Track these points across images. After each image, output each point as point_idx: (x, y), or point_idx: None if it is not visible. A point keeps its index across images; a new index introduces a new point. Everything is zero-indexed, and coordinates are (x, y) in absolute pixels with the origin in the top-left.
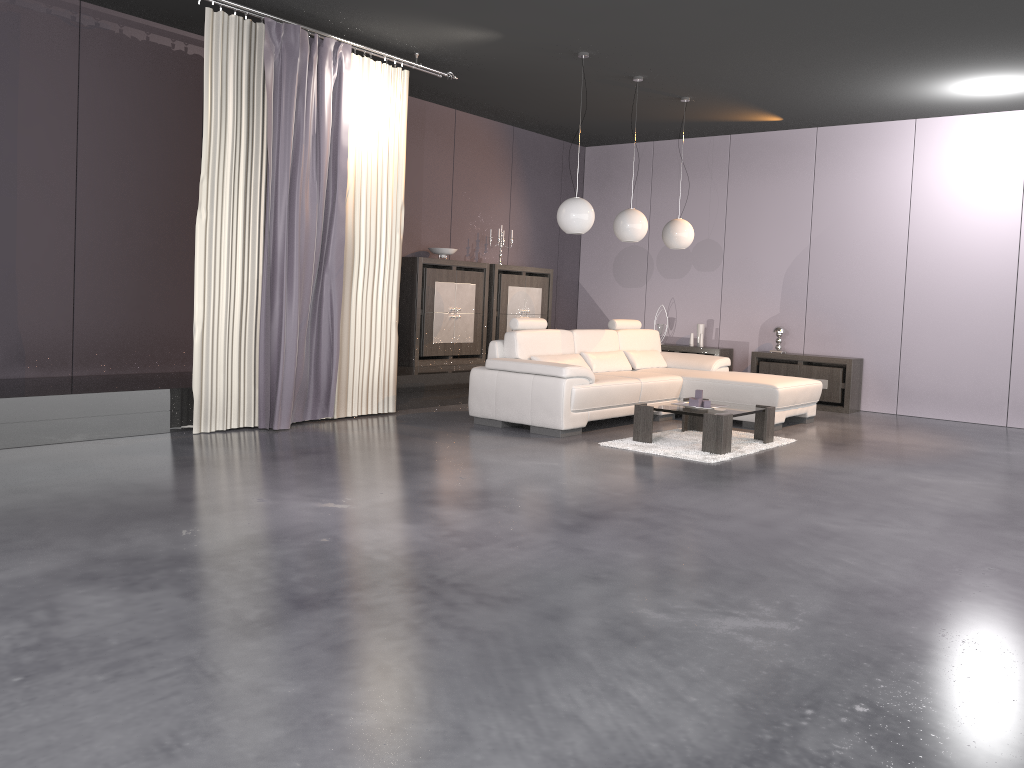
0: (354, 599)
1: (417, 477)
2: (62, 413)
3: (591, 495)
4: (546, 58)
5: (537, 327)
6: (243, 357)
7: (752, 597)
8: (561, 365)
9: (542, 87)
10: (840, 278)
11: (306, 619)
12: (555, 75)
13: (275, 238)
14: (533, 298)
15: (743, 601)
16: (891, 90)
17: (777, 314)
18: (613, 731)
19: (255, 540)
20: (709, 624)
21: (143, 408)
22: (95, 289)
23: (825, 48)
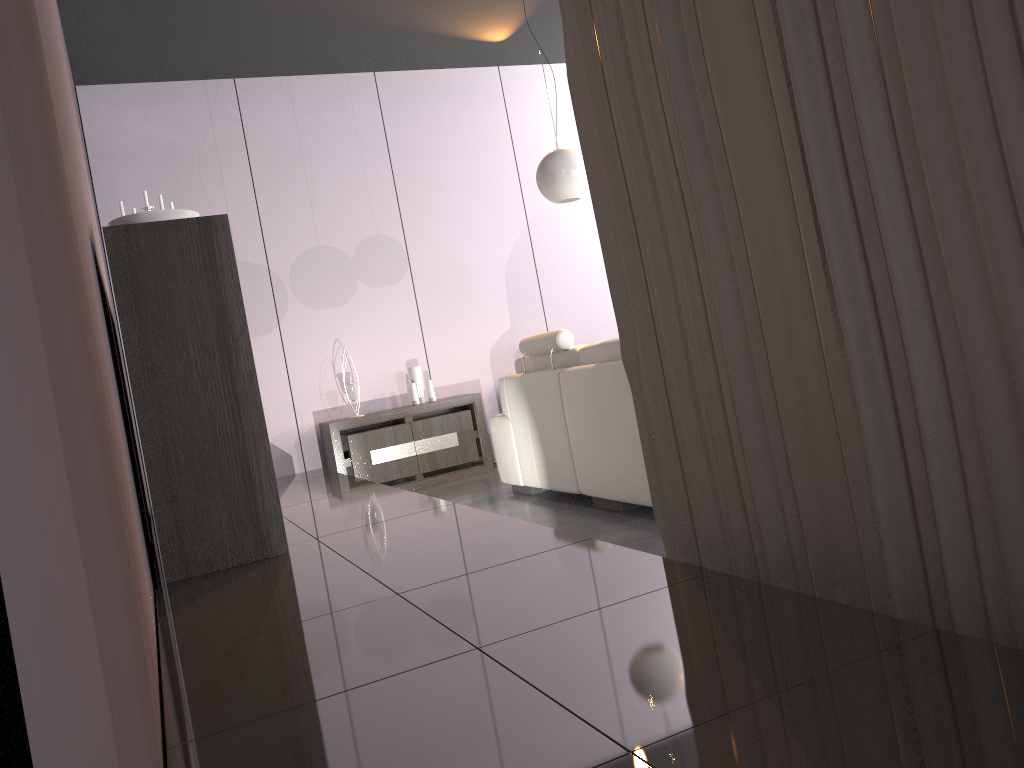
0: None
1: None
2: None
3: None
4: None
5: None
6: None
7: None
8: None
9: None
10: (576, 264)
11: None
12: None
13: None
14: None
15: None
16: None
17: (509, 329)
18: None
19: None
20: None
21: None
22: None
23: None
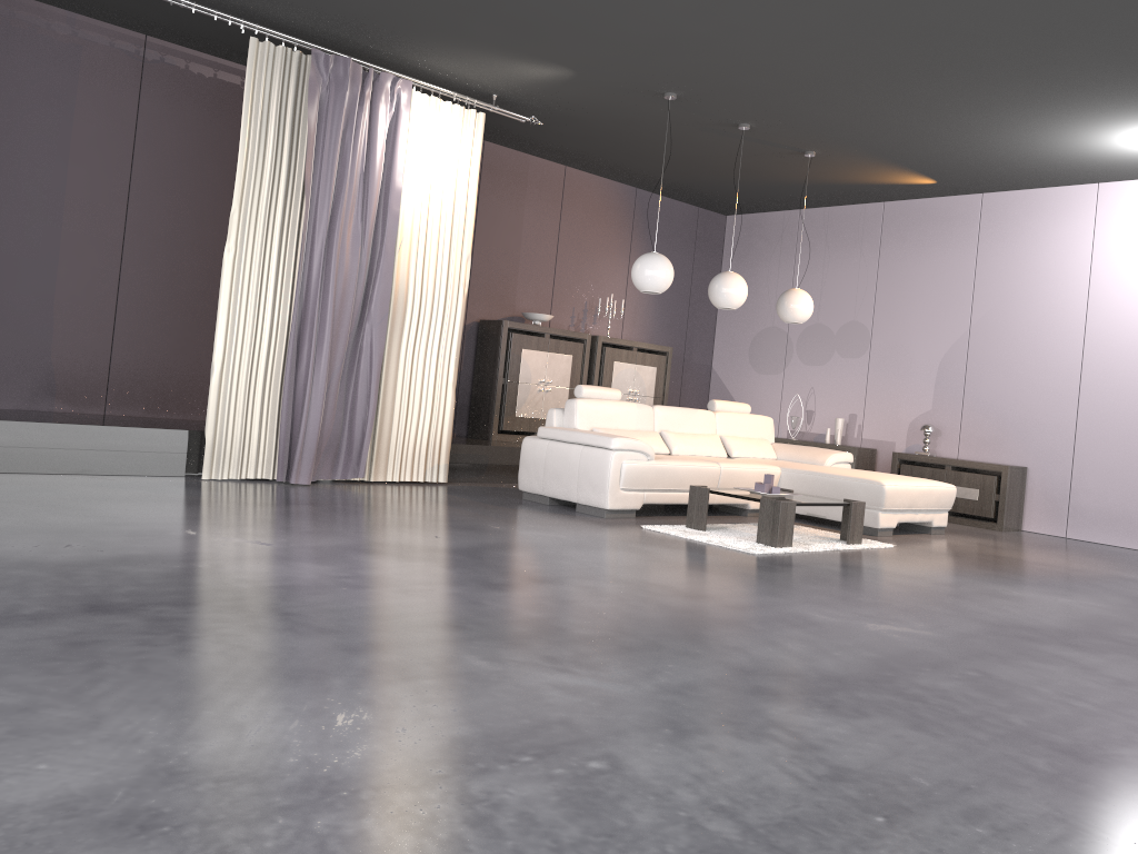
0: (157, 611)
1: (387, 531)
2: (61, 443)
3: (563, 564)
4: (633, 101)
5: (608, 398)
6: (266, 403)
7: (618, 661)
8: (612, 435)
9: (645, 138)
10: (1003, 370)
11: (80, 620)
12: (652, 122)
13: (309, 279)
14: (645, 377)
15: (601, 663)
16: (1049, 143)
17: (929, 410)
18: (264, 743)
19: (130, 559)
20: (527, 676)
21: (152, 447)
22: (137, 327)
23: (942, 86)
